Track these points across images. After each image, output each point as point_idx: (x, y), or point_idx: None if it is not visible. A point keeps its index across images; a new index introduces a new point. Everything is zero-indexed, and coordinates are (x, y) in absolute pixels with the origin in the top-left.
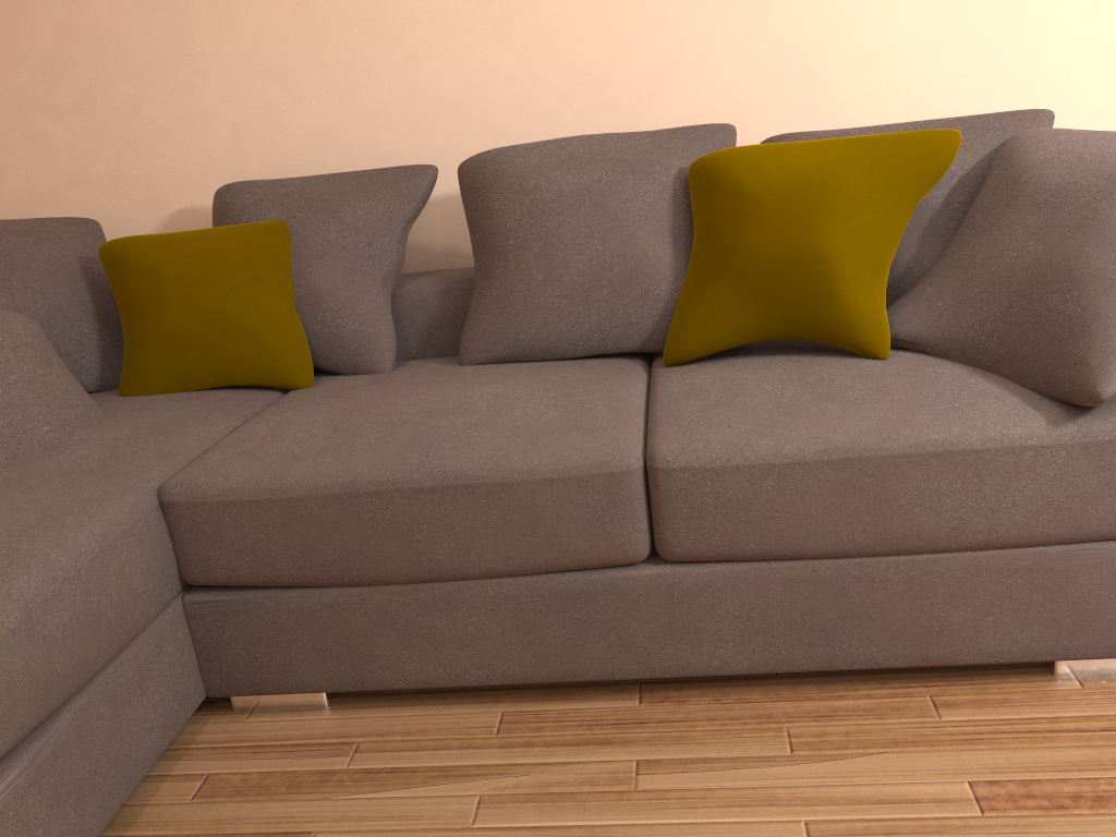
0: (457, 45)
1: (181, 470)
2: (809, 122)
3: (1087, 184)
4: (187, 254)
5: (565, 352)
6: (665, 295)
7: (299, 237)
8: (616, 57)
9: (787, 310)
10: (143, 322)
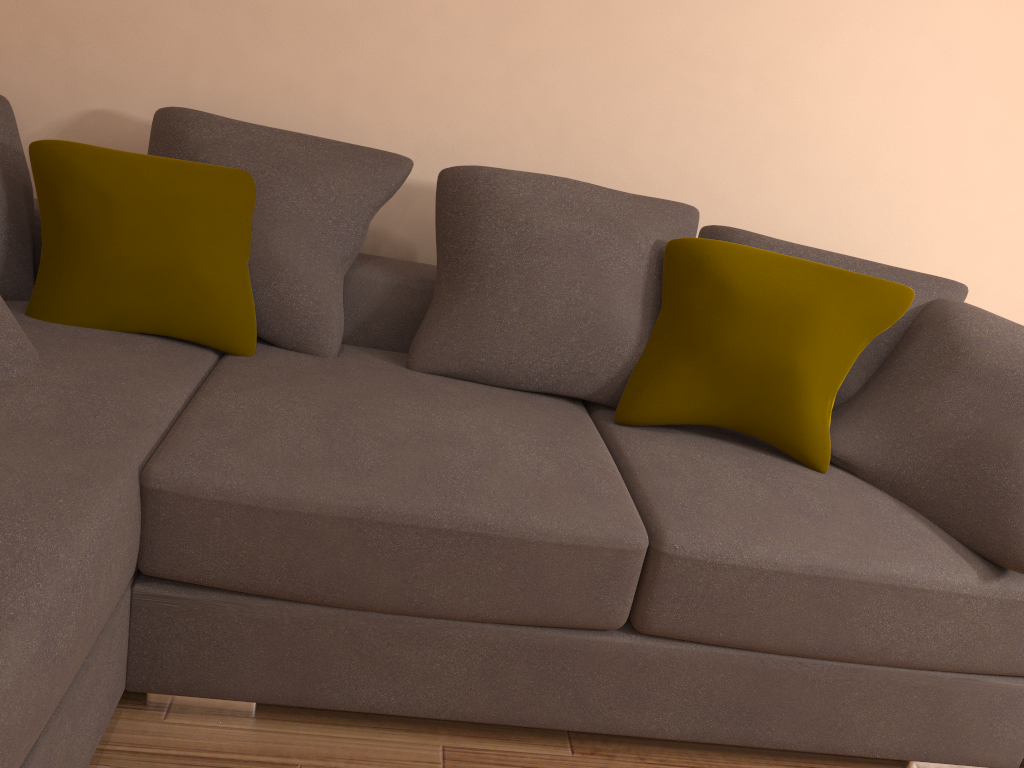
0: (446, 42)
1: (154, 446)
2: (733, 213)
3: (1023, 376)
4: (145, 184)
5: (518, 384)
6: (626, 357)
7: (265, 195)
8: (590, 104)
9: (748, 407)
10: (78, 244)
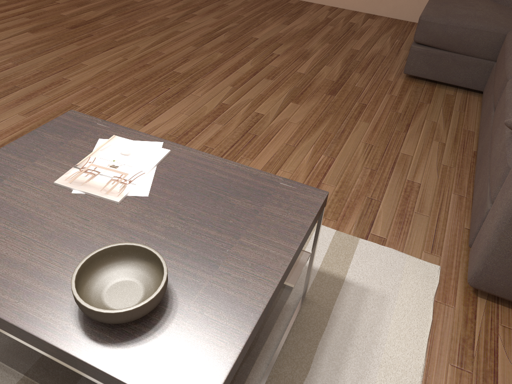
0: None
1: None
2: None
3: None
4: None
5: None
6: None
7: None
8: None
9: None
10: None
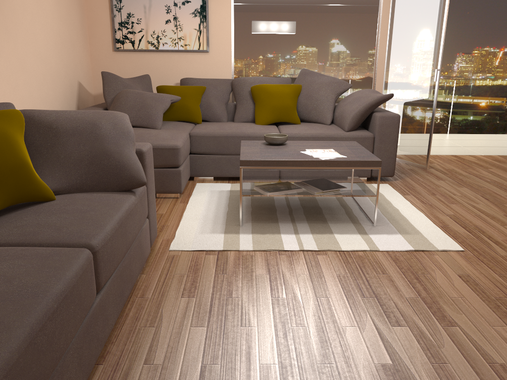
0: None
1: None
2: None
3: (84, 126)
4: None
5: None
6: None
7: None
8: None
9: (14, 190)
10: None
